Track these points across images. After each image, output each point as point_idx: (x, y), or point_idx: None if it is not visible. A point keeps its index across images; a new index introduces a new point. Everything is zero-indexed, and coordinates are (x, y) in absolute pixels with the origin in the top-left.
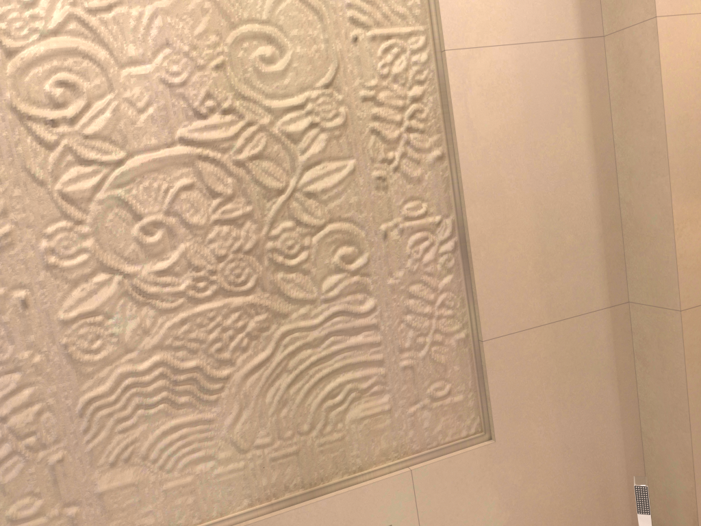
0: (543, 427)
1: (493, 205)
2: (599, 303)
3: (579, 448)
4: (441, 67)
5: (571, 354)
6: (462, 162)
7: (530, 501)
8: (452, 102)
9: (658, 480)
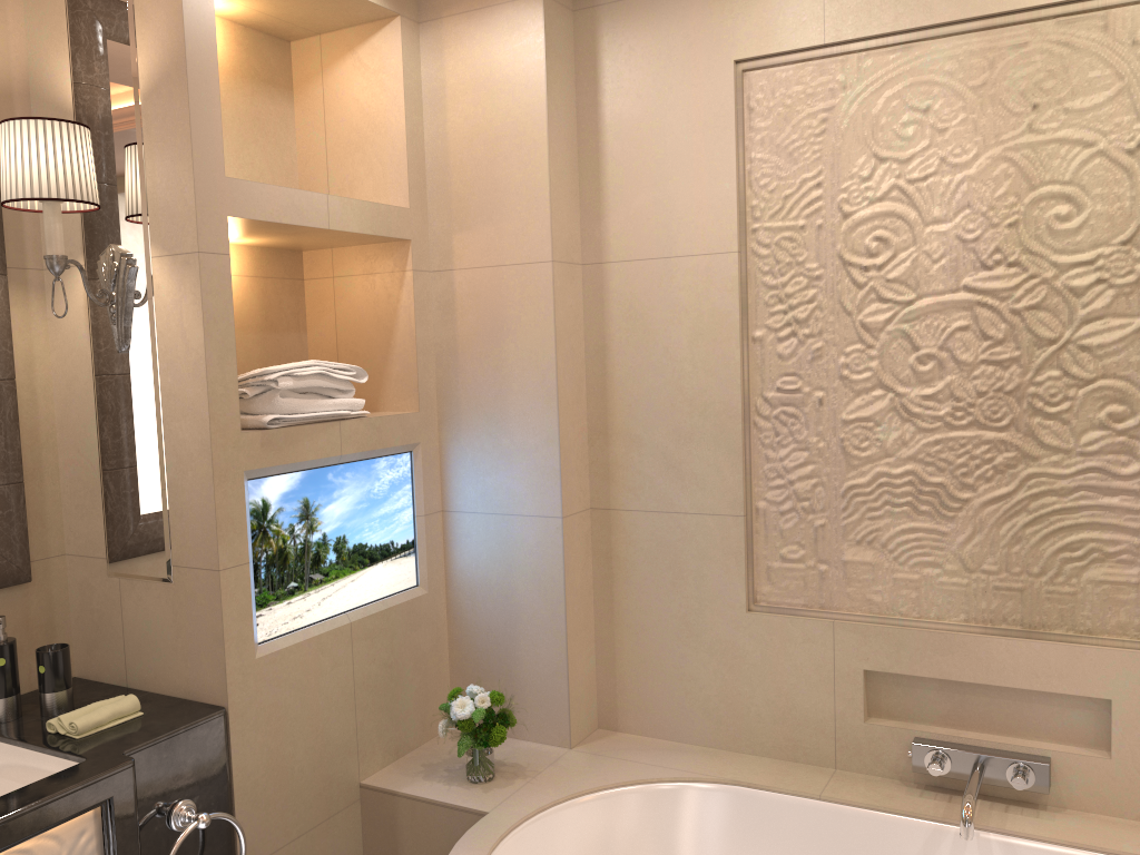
0: None
1: None
2: None
3: None
4: None
5: None
6: None
7: None
8: None
9: None
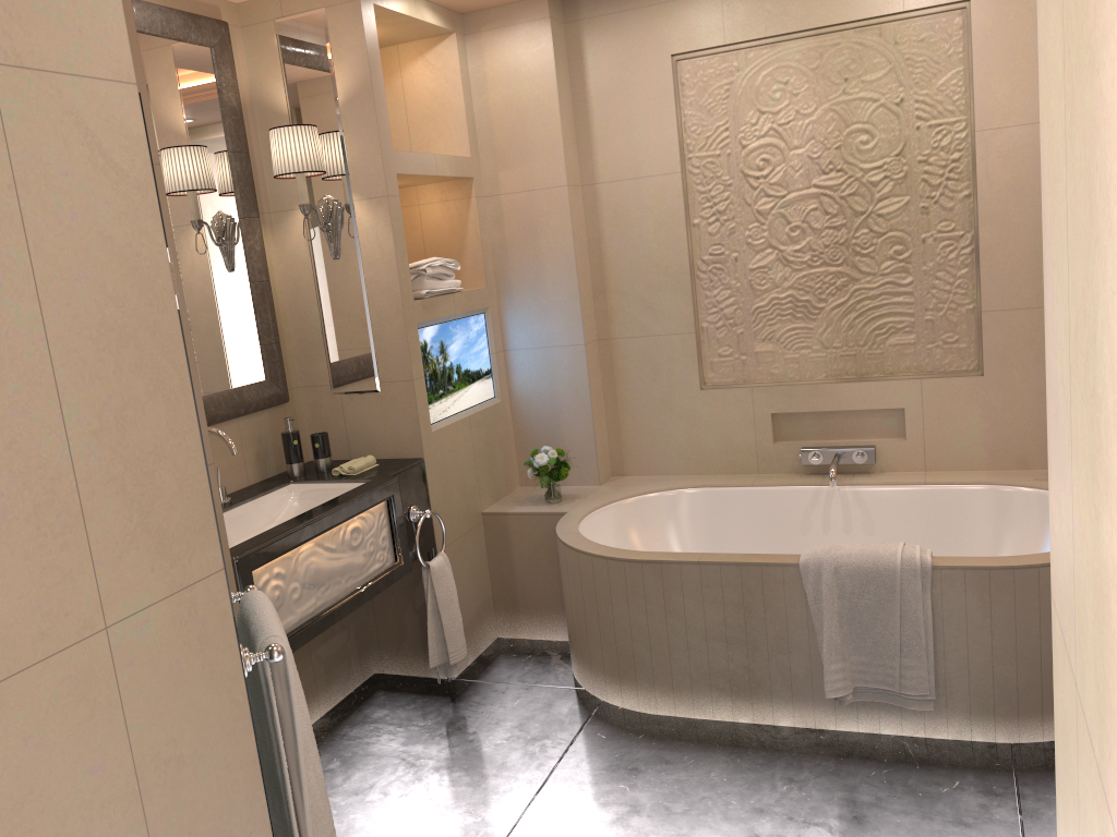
0: (1023, 375)
1: (999, 227)
2: None
3: None
4: (973, 141)
5: None
6: (979, 199)
7: (1006, 421)
8: (976, 163)
9: None
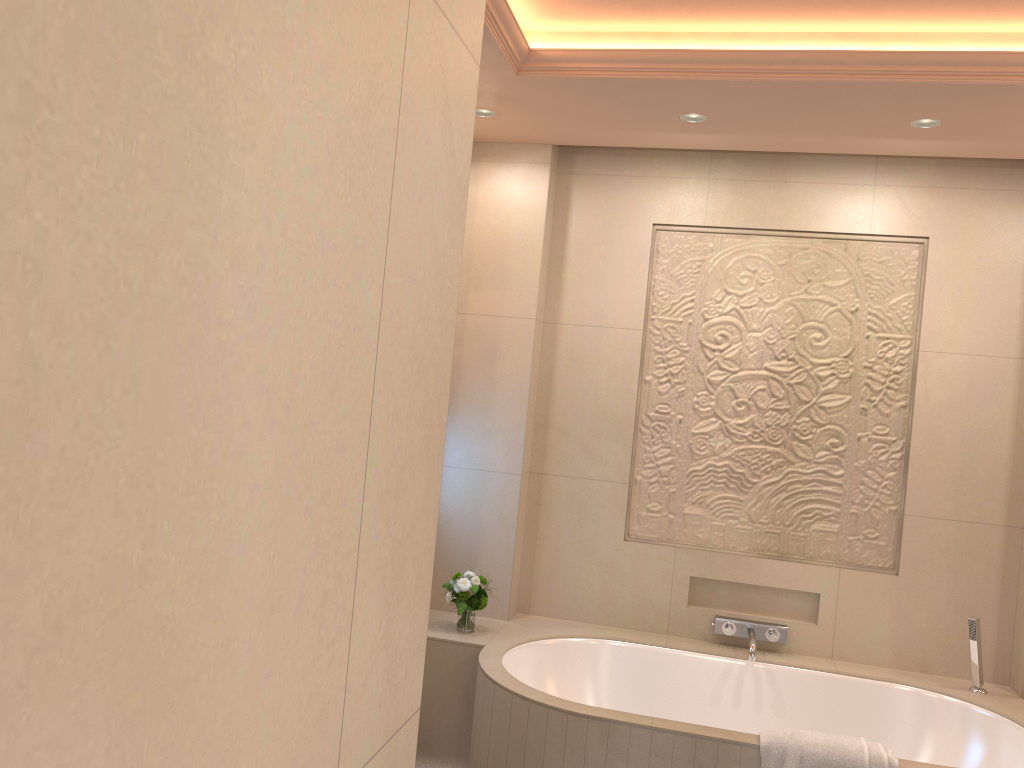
0: (935, 582)
1: (930, 440)
2: (997, 521)
3: (960, 606)
4: (915, 359)
5: (968, 545)
6: (915, 411)
7: (914, 623)
8: (917, 378)
9: (1016, 651)
